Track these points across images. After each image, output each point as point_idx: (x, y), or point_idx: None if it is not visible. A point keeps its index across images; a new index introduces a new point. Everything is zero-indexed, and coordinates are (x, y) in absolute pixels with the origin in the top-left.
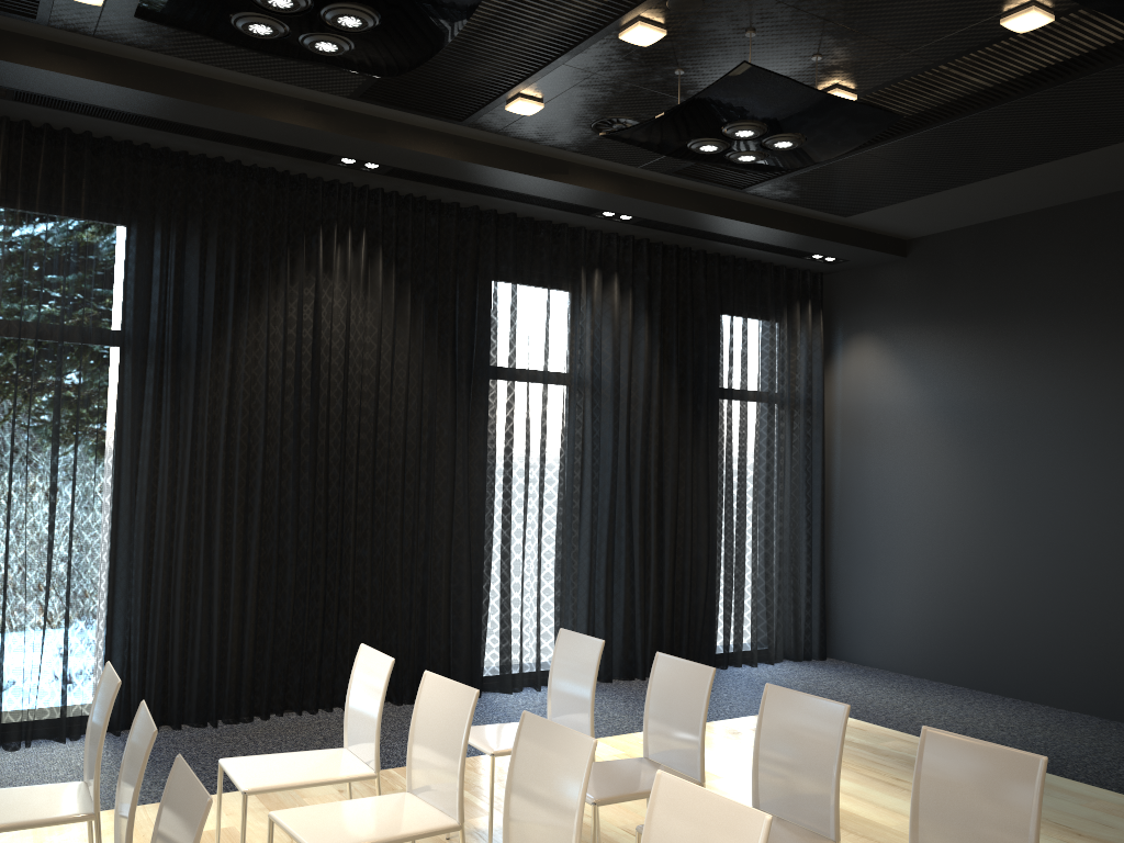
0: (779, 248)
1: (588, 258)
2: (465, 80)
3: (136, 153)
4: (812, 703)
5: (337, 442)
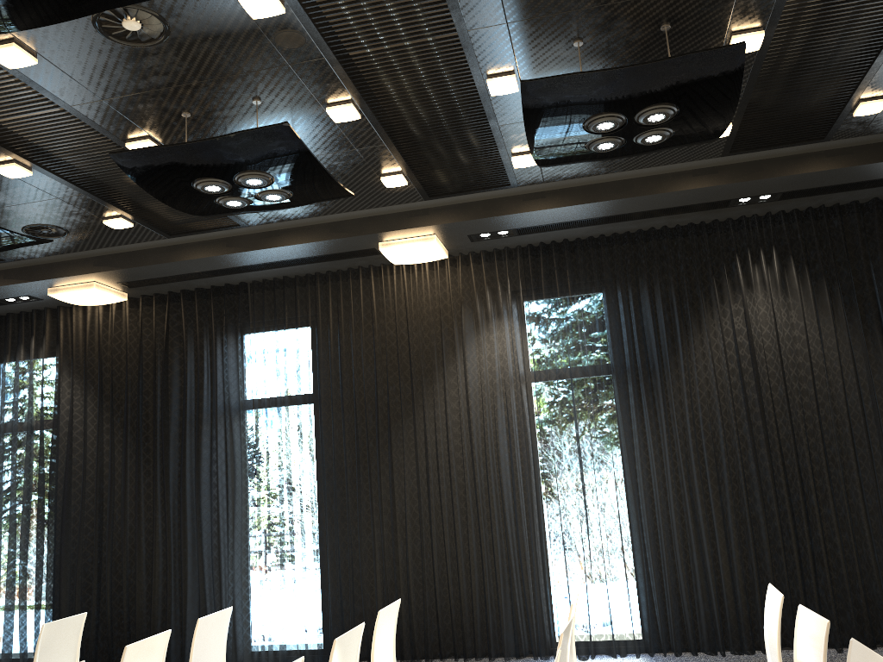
0: None
1: None
2: (805, 109)
3: (597, 242)
4: None
5: (784, 421)
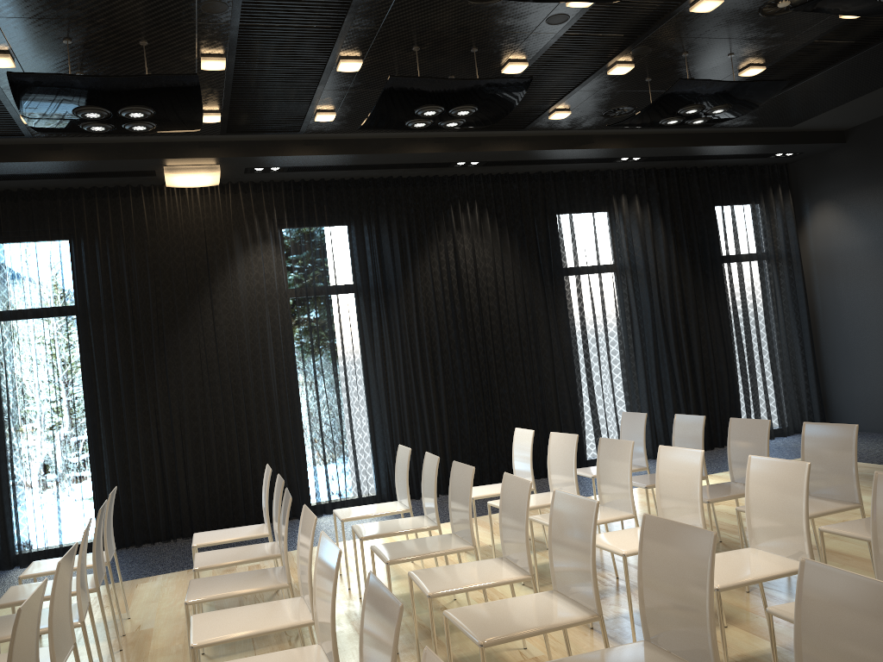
0: (749, 155)
1: (616, 188)
2: (523, 109)
3: (347, 184)
4: (753, 422)
5: (479, 328)
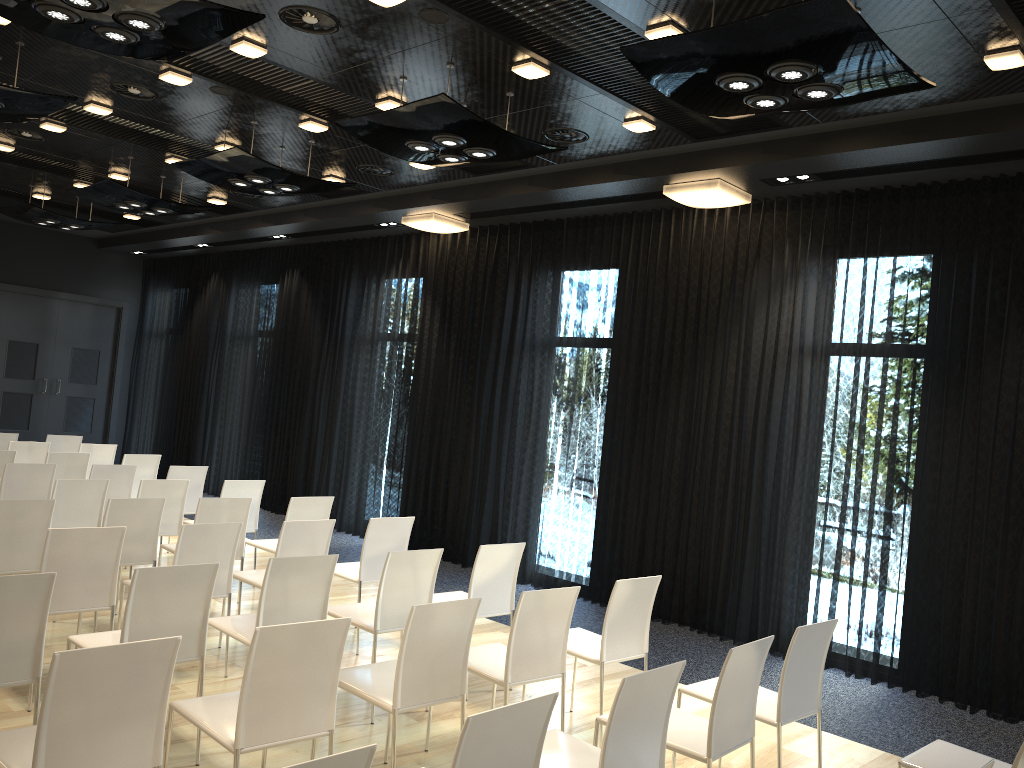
0: None
1: None
2: None
3: (929, 191)
4: None
5: None
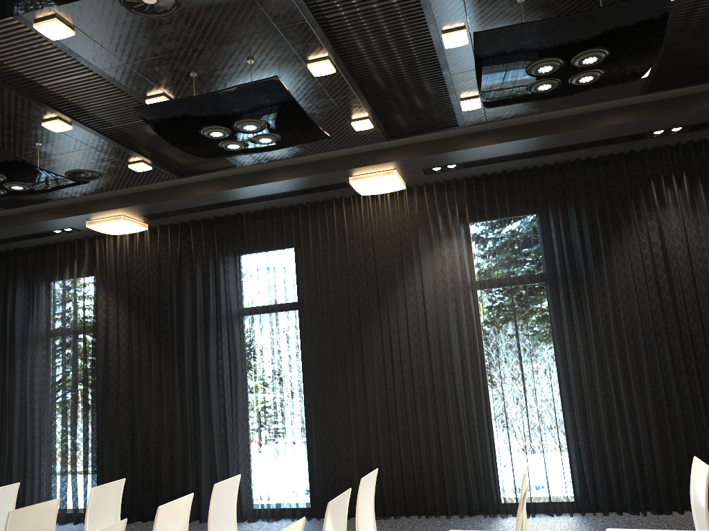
0: None
1: None
2: None
3: (530, 172)
4: None
5: (695, 319)
